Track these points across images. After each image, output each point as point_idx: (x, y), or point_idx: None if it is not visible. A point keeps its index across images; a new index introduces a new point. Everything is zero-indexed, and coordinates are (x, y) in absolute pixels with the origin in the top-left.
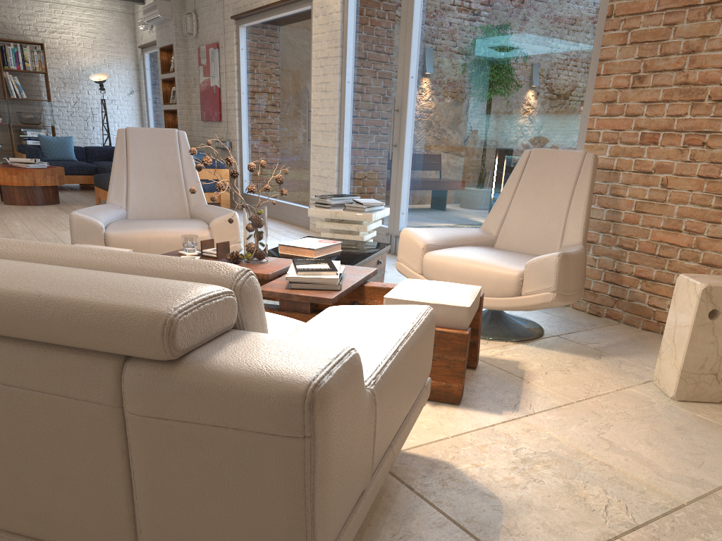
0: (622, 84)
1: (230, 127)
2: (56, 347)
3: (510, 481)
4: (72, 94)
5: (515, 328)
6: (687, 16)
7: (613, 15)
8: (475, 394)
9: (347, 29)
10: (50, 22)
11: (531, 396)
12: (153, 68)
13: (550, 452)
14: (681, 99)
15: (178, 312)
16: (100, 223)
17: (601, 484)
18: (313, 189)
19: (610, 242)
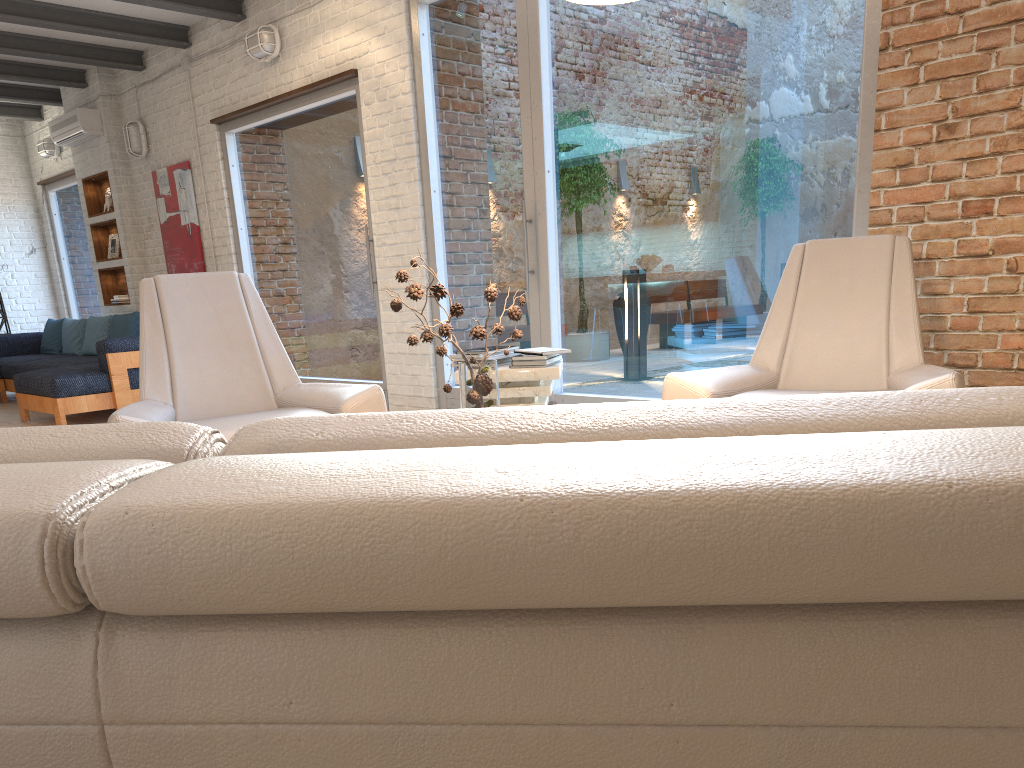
0: (919, 138)
1: None
2: (931, 610)
3: None
4: None
5: None
6: (1015, 35)
7: (890, 47)
8: None
9: (426, 116)
10: None
11: None
12: (66, 212)
13: None
14: (1022, 148)
15: None
16: None
17: None
18: (390, 353)
19: (933, 361)
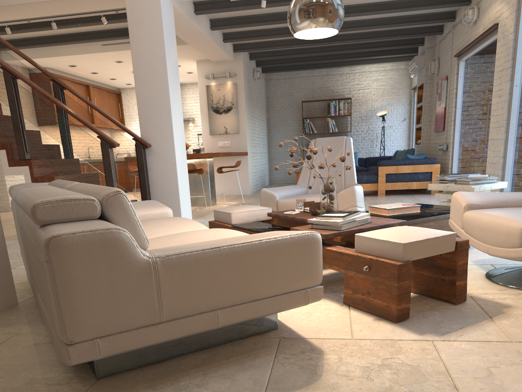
0: None
1: (448, 133)
2: None
3: (347, 372)
4: (365, 125)
5: None
6: None
7: None
8: (423, 320)
9: (517, 45)
10: (358, 84)
11: (473, 330)
12: None
13: (415, 366)
14: None
15: (41, 203)
16: (275, 194)
17: None
18: (487, 173)
19: None
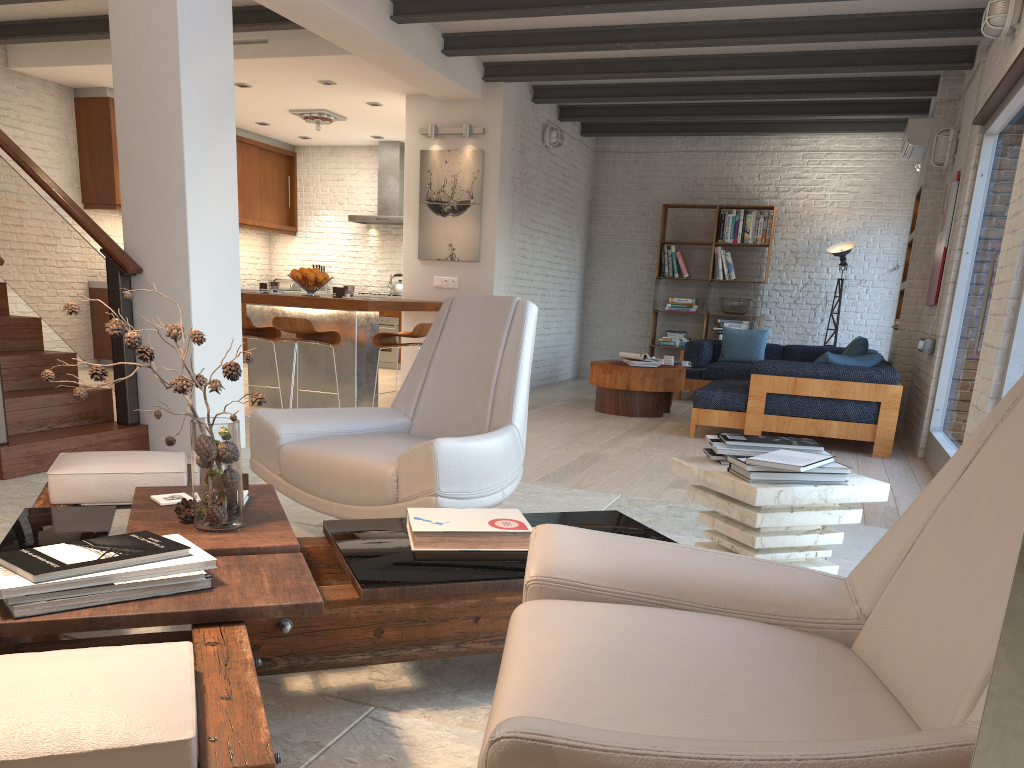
0: None
1: (940, 313)
2: None
3: None
4: (803, 272)
5: None
6: None
7: None
8: None
9: None
10: (797, 178)
11: None
12: None
13: None
14: None
15: None
16: (278, 430)
17: None
18: (966, 432)
19: None
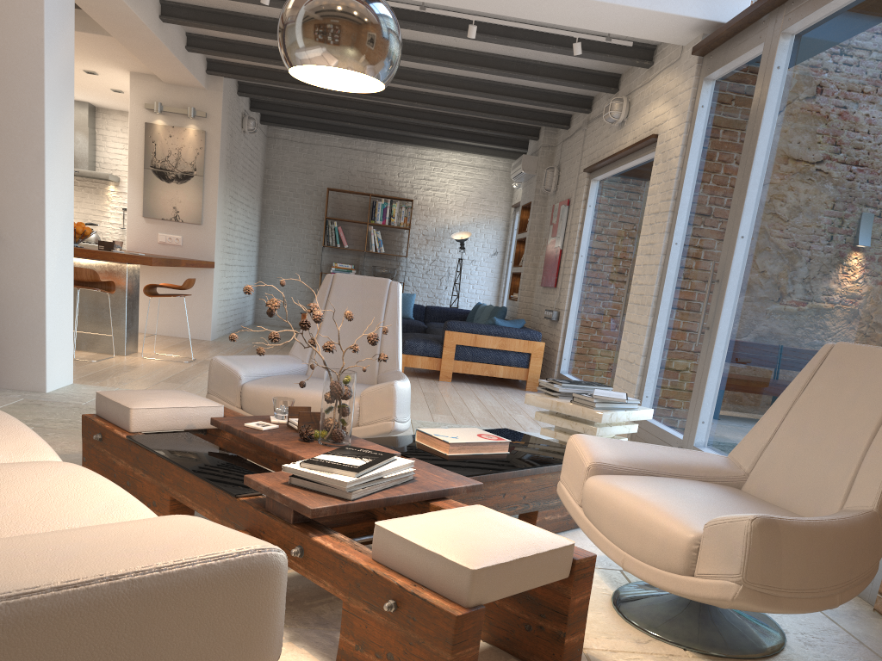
0: None
1: (562, 294)
2: None
3: None
4: (432, 251)
5: (717, 631)
6: None
7: None
8: None
9: (684, 178)
10: (427, 180)
11: None
12: None
13: None
14: None
15: None
16: (239, 373)
17: None
18: (617, 376)
19: None
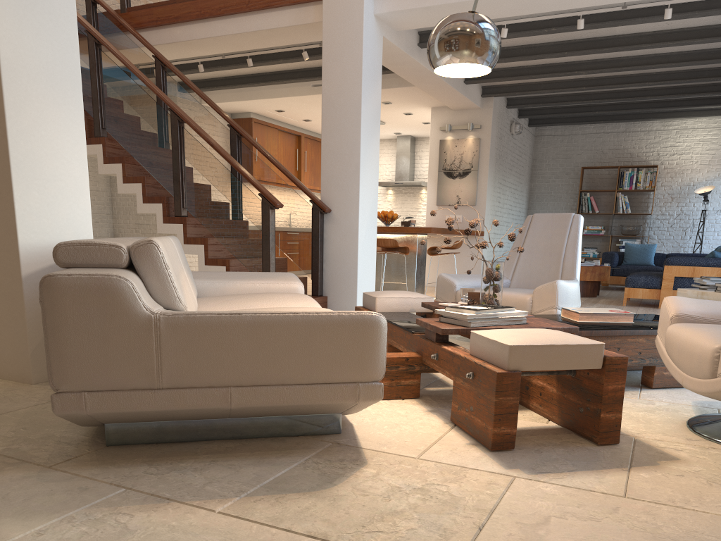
0: None
1: None
2: None
3: (368, 488)
4: (676, 207)
5: None
6: None
7: None
8: (532, 454)
9: None
10: (672, 146)
11: (585, 475)
12: None
13: (458, 497)
14: None
15: (64, 244)
16: (455, 283)
17: (425, 525)
18: None
19: None
